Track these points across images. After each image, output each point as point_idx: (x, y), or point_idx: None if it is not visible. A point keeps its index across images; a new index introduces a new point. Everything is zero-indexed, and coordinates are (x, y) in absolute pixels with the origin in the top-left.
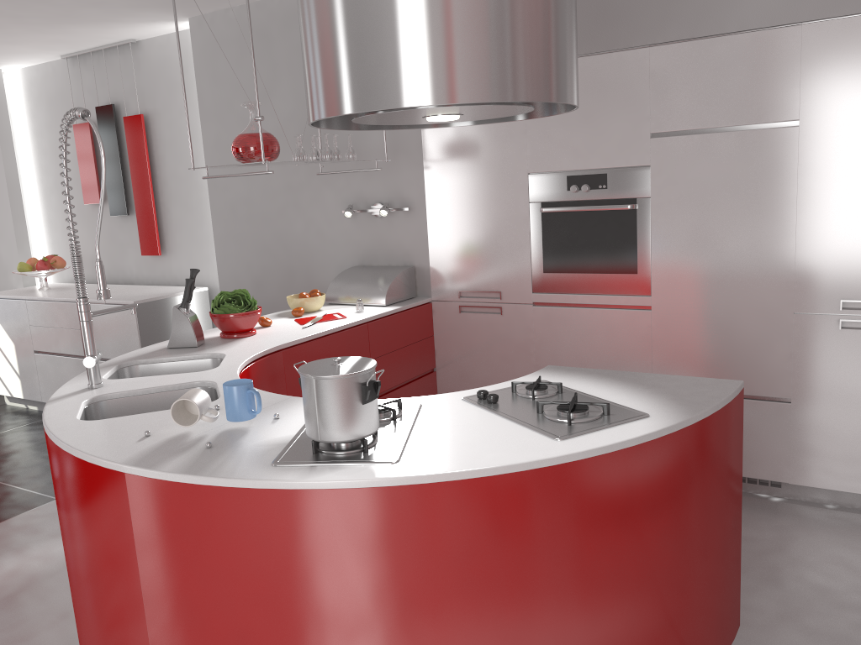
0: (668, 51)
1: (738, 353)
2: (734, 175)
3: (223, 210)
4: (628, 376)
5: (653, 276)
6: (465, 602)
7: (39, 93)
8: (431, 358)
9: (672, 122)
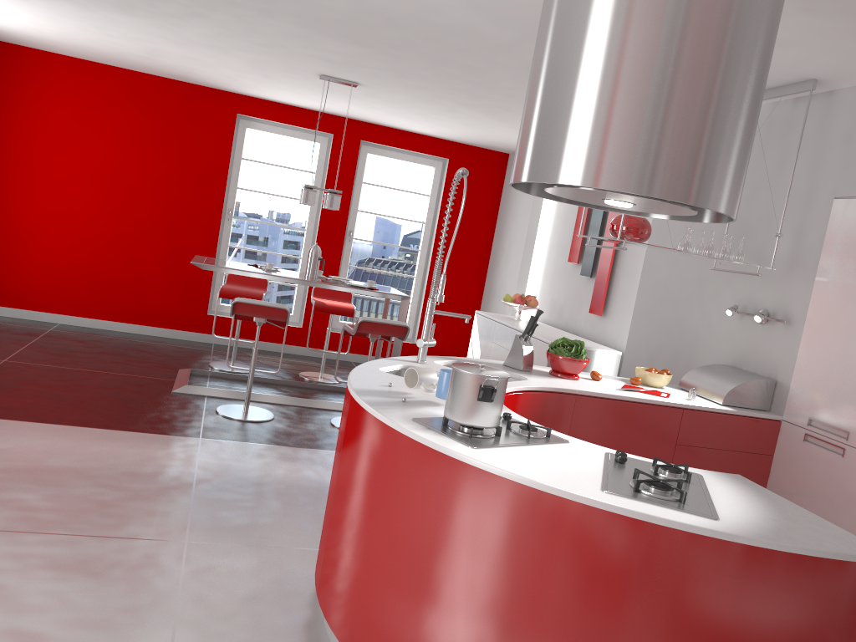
0: None
1: None
2: None
3: (646, 287)
4: (786, 506)
5: None
6: (473, 575)
7: None
8: (762, 476)
9: None
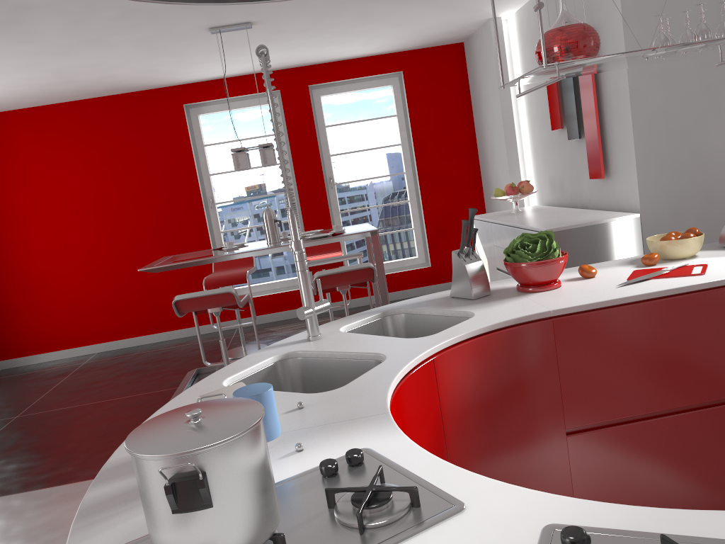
0: None
1: None
2: None
3: (642, 126)
4: None
5: None
6: None
7: (526, 31)
8: None
9: None
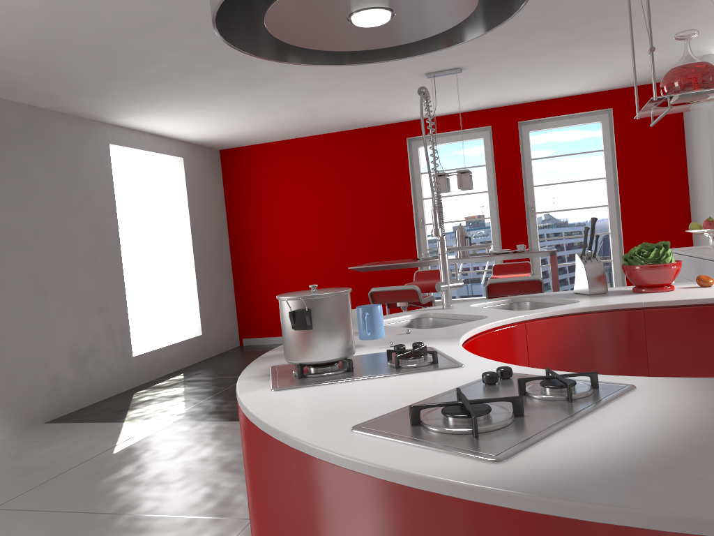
0: None
1: None
2: None
3: None
4: None
5: None
6: None
7: None
8: None
9: None
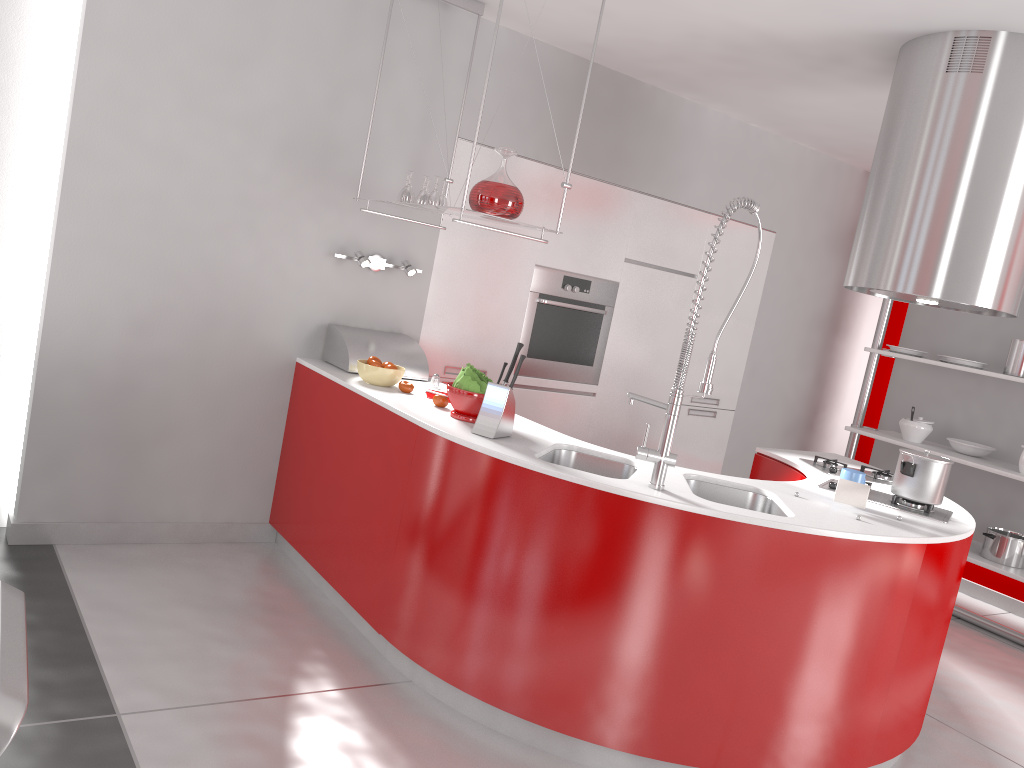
0: (648, 201)
1: (637, 431)
2: (662, 303)
3: (94, 198)
4: (805, 453)
5: (602, 370)
6: None
7: None
8: None
9: (638, 254)
